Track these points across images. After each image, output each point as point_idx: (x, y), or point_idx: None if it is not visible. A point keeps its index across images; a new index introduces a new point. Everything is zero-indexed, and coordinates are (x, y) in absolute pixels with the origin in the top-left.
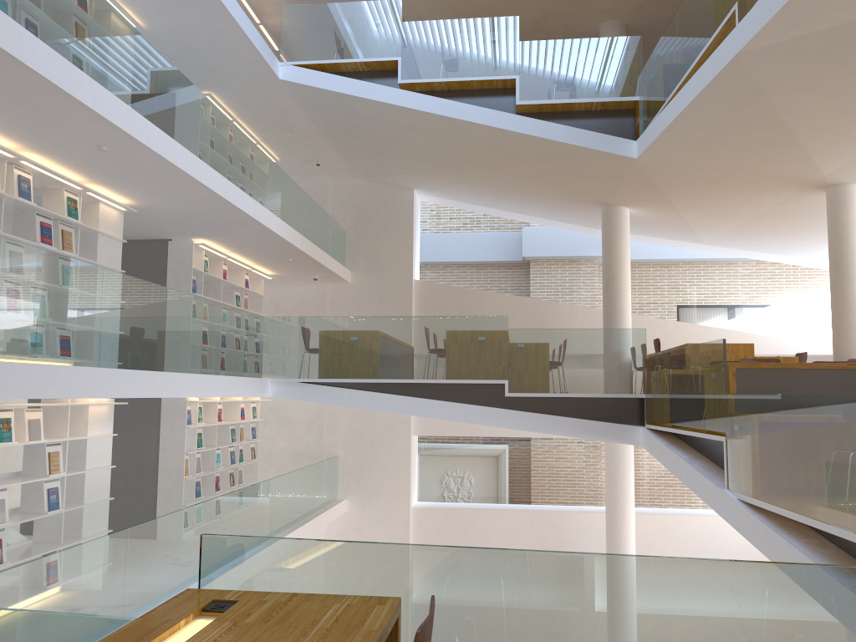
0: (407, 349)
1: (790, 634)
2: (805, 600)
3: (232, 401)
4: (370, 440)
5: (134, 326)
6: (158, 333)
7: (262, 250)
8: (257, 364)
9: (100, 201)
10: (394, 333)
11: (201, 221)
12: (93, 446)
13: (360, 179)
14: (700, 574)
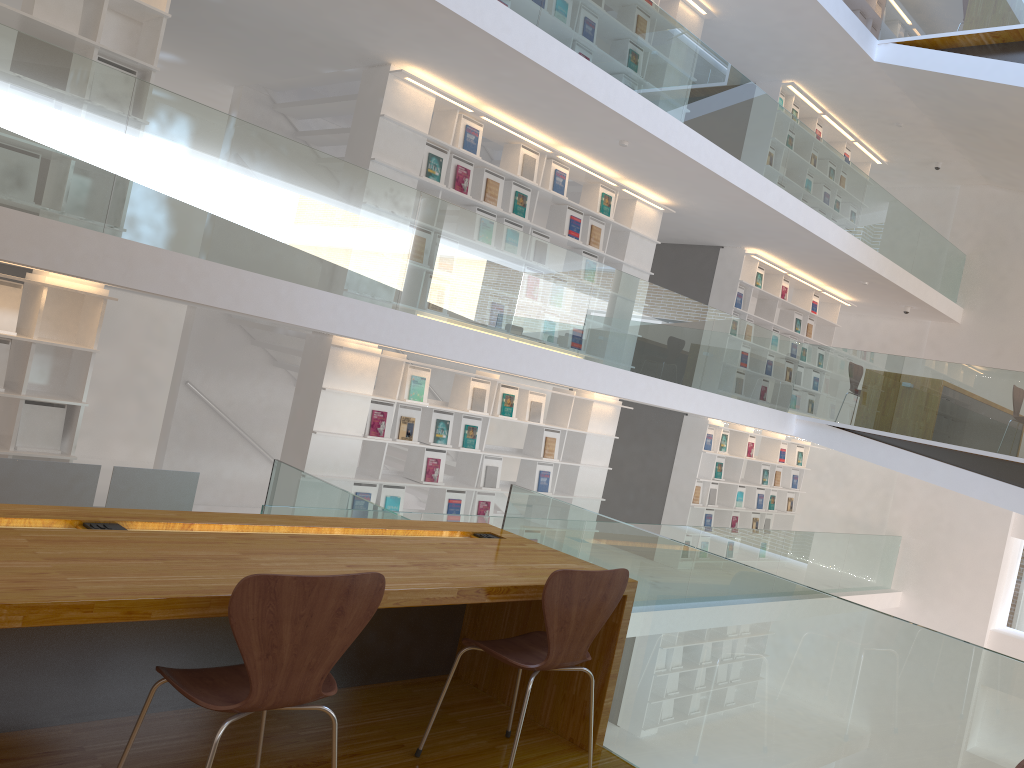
0: (975, 408)
1: None
2: None
3: (772, 439)
4: (948, 527)
5: (623, 324)
6: (651, 336)
7: (827, 267)
8: (783, 396)
9: (637, 199)
10: (960, 386)
11: (747, 228)
12: (591, 443)
13: (1000, 188)
14: (935, 651)
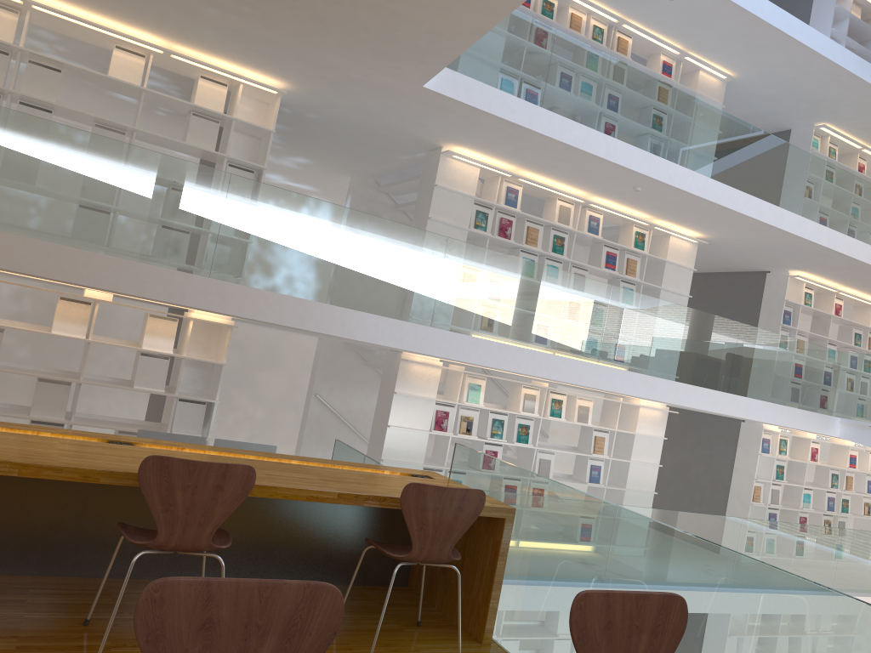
0: None
1: (736, 629)
2: (755, 600)
3: (840, 446)
4: None
5: (641, 336)
6: (671, 346)
7: None
8: (824, 400)
9: (670, 234)
10: None
11: (779, 252)
12: (640, 443)
13: None
14: (683, 547)
